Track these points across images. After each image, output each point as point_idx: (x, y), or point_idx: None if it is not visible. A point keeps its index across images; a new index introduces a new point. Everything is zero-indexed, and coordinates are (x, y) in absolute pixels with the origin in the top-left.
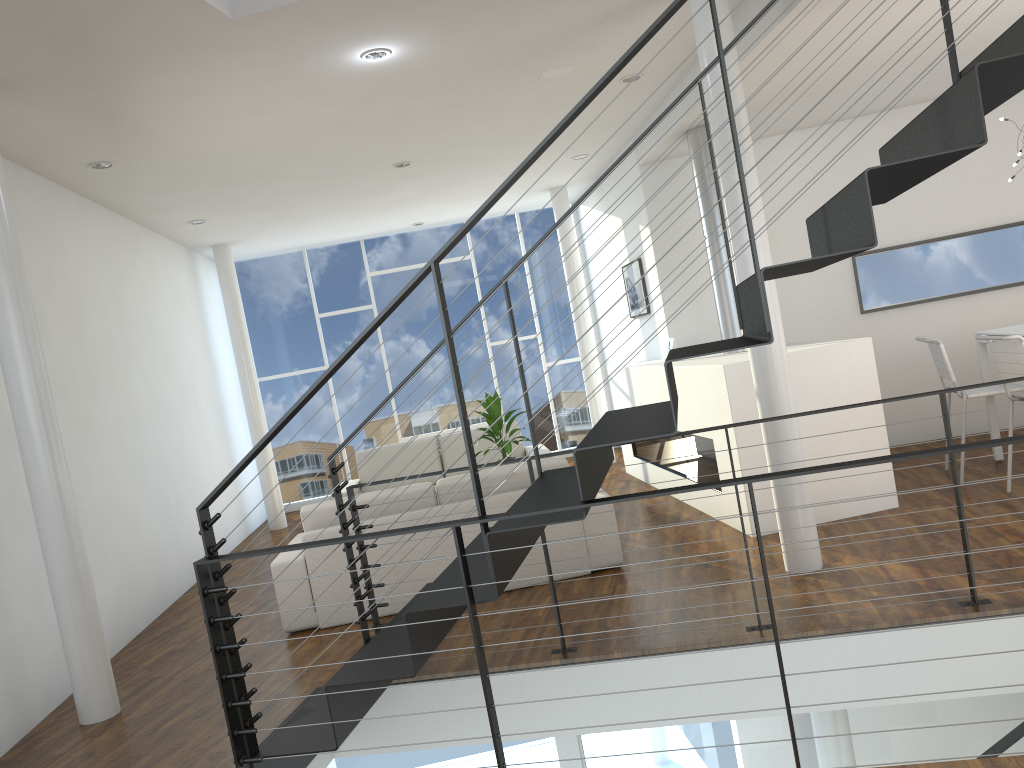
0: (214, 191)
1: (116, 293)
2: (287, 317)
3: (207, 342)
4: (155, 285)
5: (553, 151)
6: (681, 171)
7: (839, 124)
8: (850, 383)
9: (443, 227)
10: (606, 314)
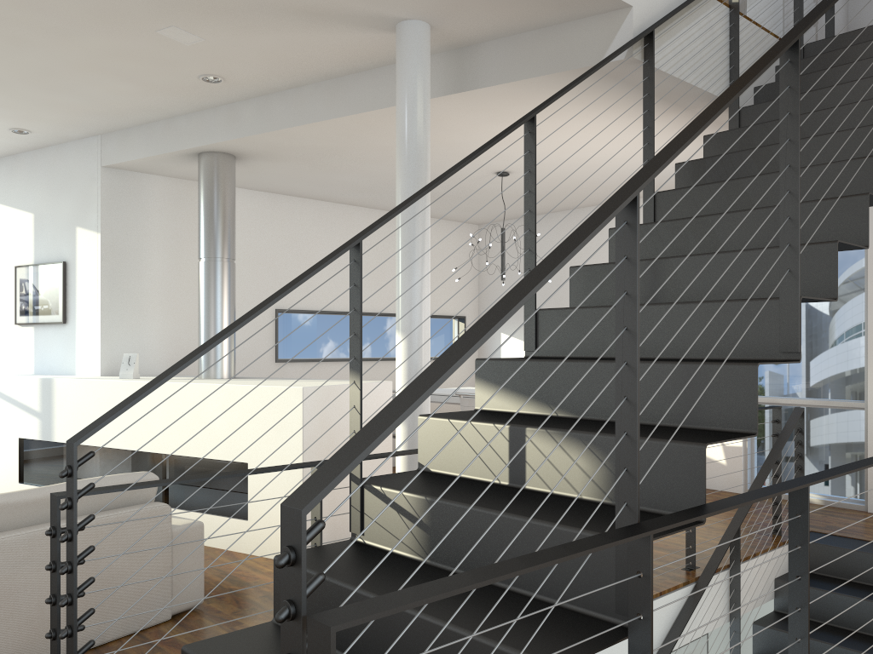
0: None
1: None
2: None
3: None
4: None
5: (10, 112)
6: (144, 187)
7: (282, 197)
8: None
9: None
10: None
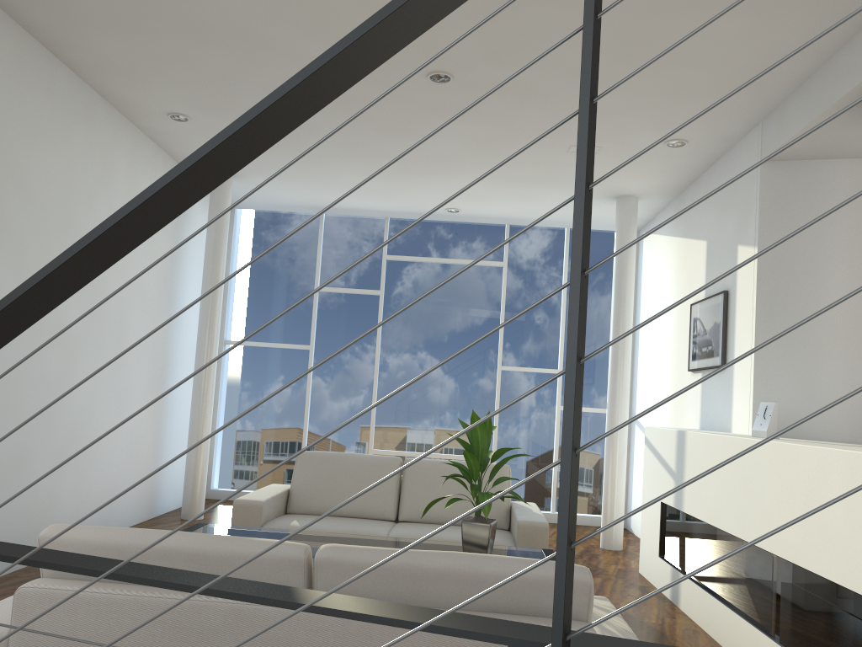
0: (183, 53)
1: (8, 147)
2: (284, 282)
3: (172, 277)
4: (101, 176)
5: (646, 118)
6: (822, 179)
7: None
8: None
9: (481, 225)
10: (648, 364)
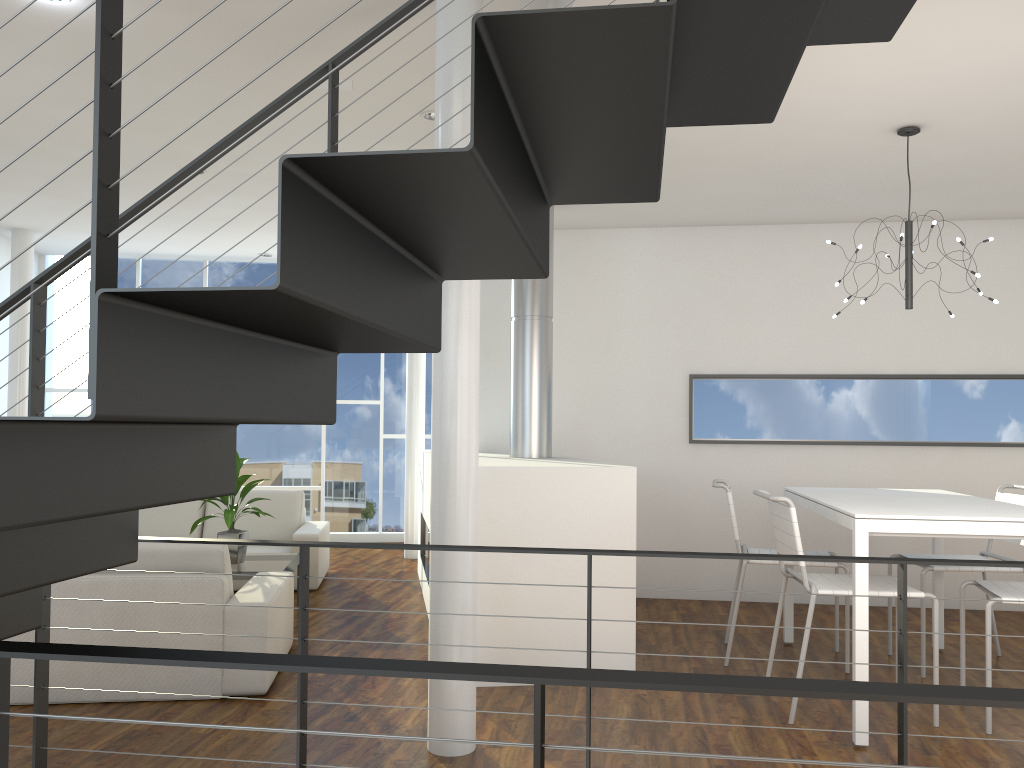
0: None
1: None
2: None
3: None
4: None
5: None
6: None
7: (700, 229)
8: (601, 518)
9: None
10: None
